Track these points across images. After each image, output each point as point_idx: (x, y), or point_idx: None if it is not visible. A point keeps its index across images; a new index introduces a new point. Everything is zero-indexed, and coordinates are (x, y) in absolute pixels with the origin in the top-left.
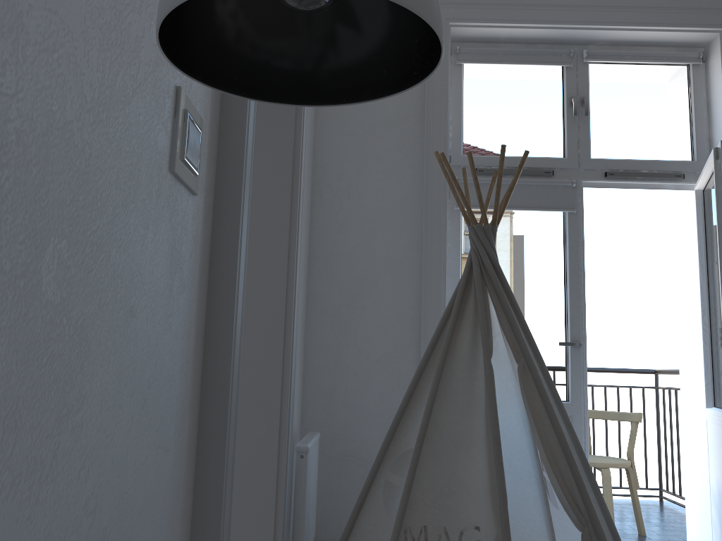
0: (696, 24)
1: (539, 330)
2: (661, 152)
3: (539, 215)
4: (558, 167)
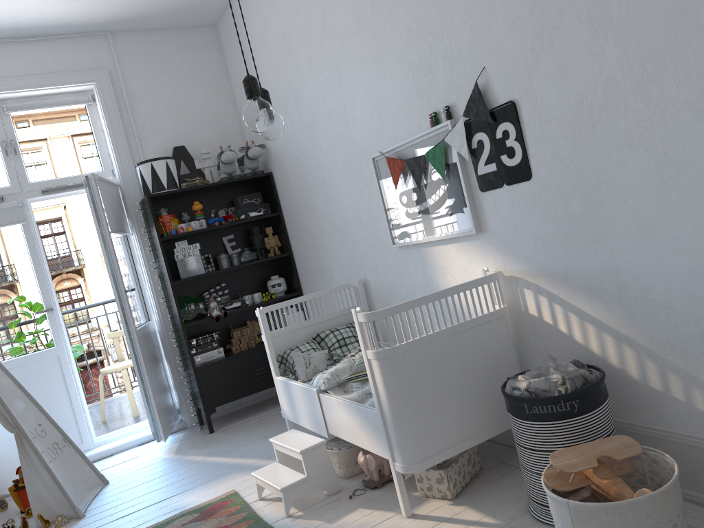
0: (75, 82)
1: (22, 307)
2: (79, 168)
3: (1, 230)
4: (6, 194)
